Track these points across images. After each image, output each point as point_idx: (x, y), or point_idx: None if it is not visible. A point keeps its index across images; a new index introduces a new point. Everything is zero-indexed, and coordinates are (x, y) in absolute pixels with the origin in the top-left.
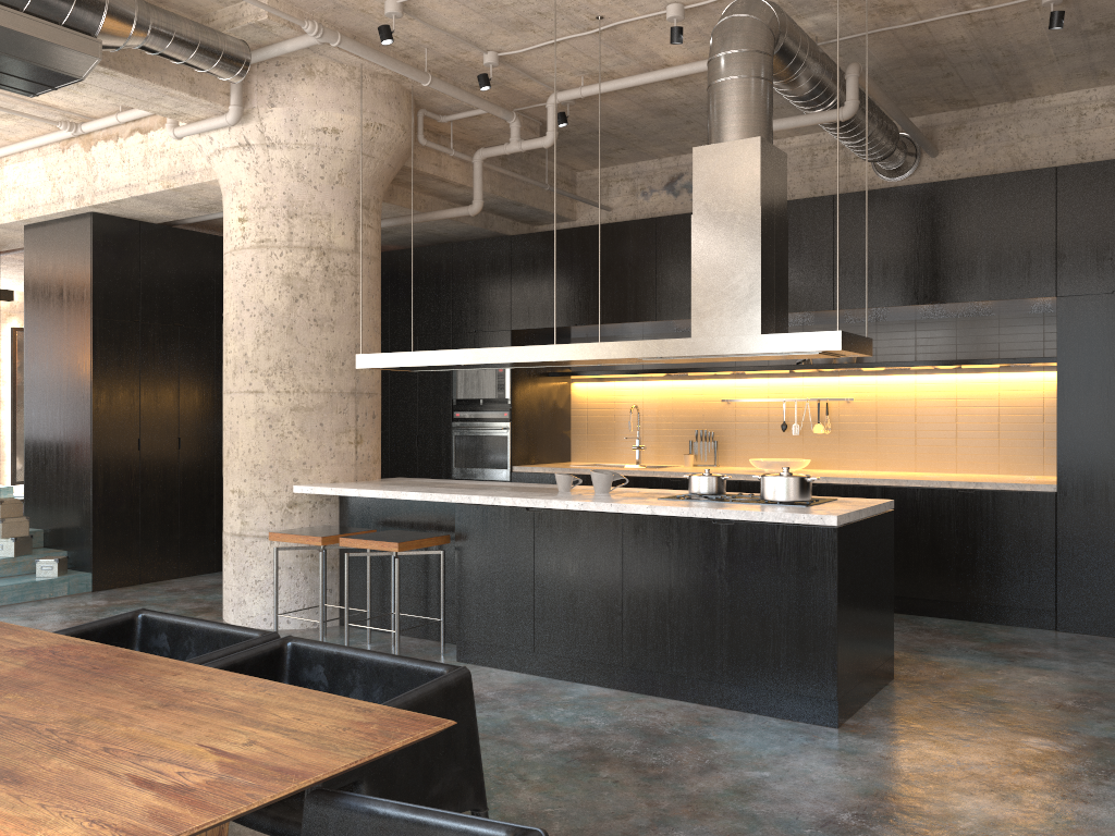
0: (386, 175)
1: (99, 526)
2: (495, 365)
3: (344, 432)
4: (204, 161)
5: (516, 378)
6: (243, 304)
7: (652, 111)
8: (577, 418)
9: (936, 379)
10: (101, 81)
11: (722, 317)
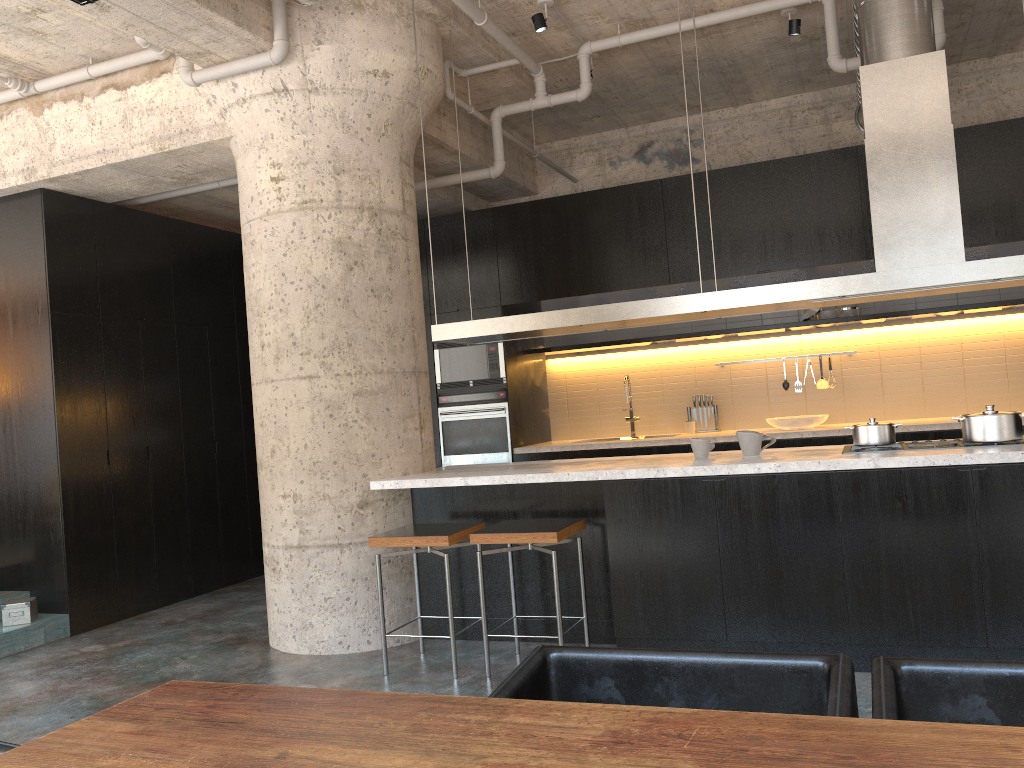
0: (420, 130)
1: (73, 557)
2: (608, 324)
3: (410, 417)
4: (212, 116)
5: (508, 355)
6: (284, 276)
7: (658, 69)
8: (555, 395)
9: (939, 326)
10: (136, 0)
11: (914, 247)
